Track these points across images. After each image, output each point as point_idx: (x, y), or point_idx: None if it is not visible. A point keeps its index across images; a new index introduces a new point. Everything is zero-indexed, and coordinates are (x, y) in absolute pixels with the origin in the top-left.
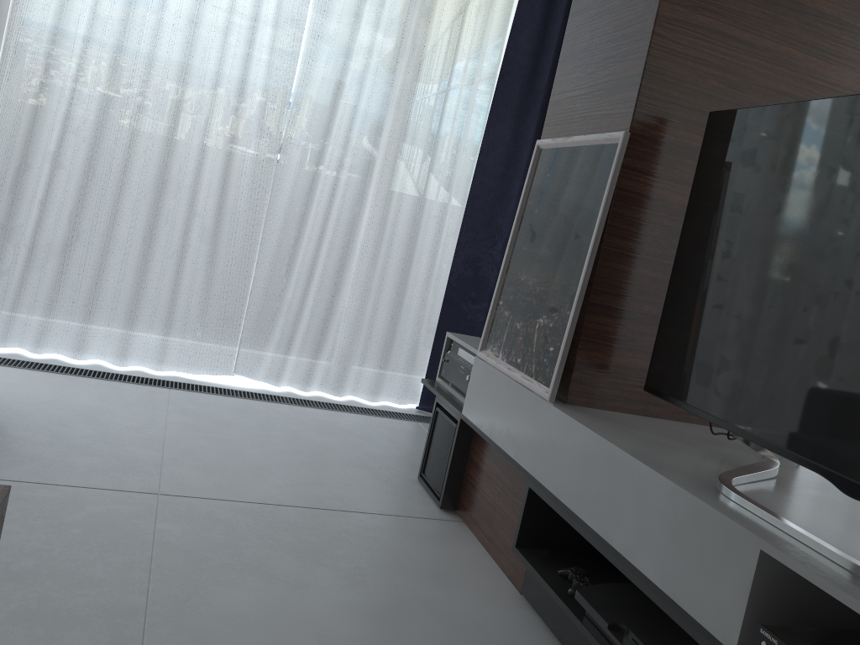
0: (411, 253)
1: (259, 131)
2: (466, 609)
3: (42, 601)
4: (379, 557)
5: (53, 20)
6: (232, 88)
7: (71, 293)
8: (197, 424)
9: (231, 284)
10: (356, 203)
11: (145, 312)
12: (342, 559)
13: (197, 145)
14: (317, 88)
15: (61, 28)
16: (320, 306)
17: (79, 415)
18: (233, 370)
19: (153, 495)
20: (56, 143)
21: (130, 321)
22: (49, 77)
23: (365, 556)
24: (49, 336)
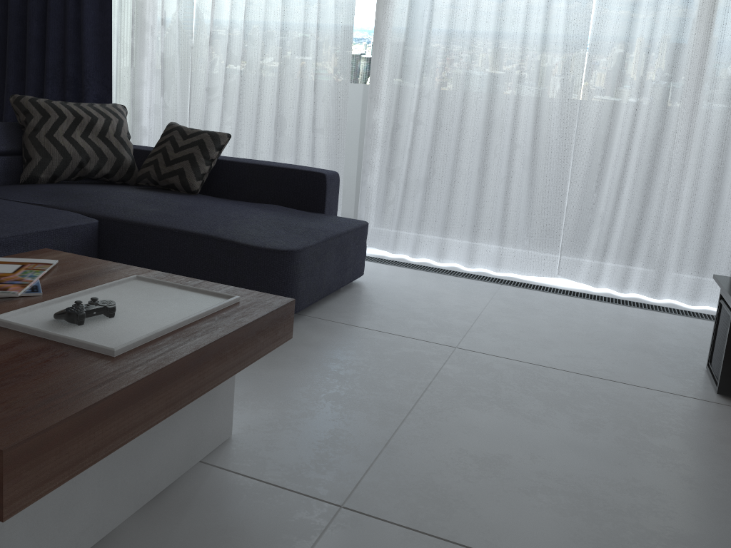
0: (723, 160)
1: (562, 70)
2: (695, 471)
3: (348, 392)
4: (624, 417)
5: (406, 18)
6: (538, 39)
7: (433, 214)
8: (510, 308)
9: (549, 201)
10: (659, 119)
11: (484, 227)
12: (585, 412)
13: (513, 91)
14: (613, 22)
15: (411, 22)
16: (631, 217)
17: (425, 296)
18: (556, 273)
19: (451, 348)
20: (415, 106)
21: (473, 233)
22: (406, 60)
23: (610, 414)
24: (421, 246)
